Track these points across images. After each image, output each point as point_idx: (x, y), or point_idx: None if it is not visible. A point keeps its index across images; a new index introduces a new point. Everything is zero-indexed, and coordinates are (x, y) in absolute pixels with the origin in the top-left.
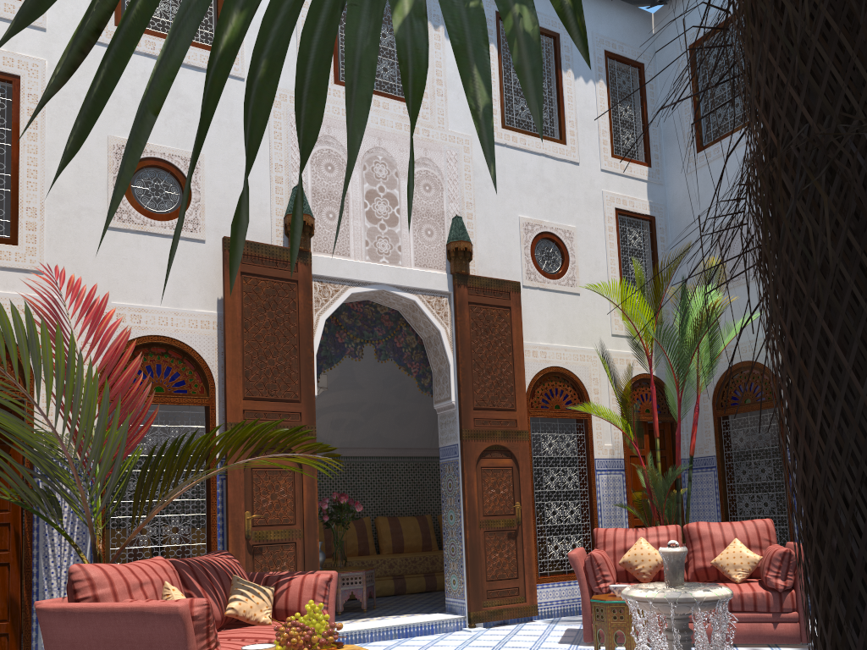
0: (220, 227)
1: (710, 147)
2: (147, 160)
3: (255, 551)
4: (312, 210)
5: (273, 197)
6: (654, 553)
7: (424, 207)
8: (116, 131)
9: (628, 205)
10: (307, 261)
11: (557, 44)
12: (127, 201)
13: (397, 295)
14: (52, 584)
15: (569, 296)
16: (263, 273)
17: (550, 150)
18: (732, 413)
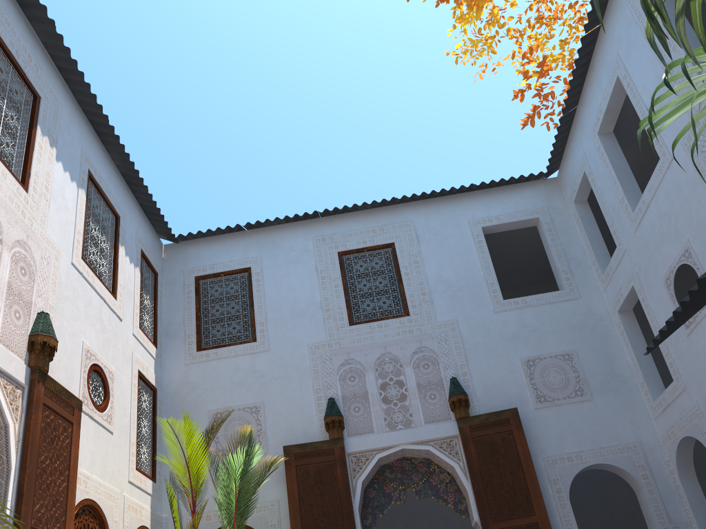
0: None
1: (210, 350)
2: None
3: None
4: None
5: None
6: None
7: (18, 288)
8: None
9: (145, 371)
10: None
11: (118, 223)
12: None
13: None
14: None
15: (107, 432)
16: None
17: (108, 298)
18: None
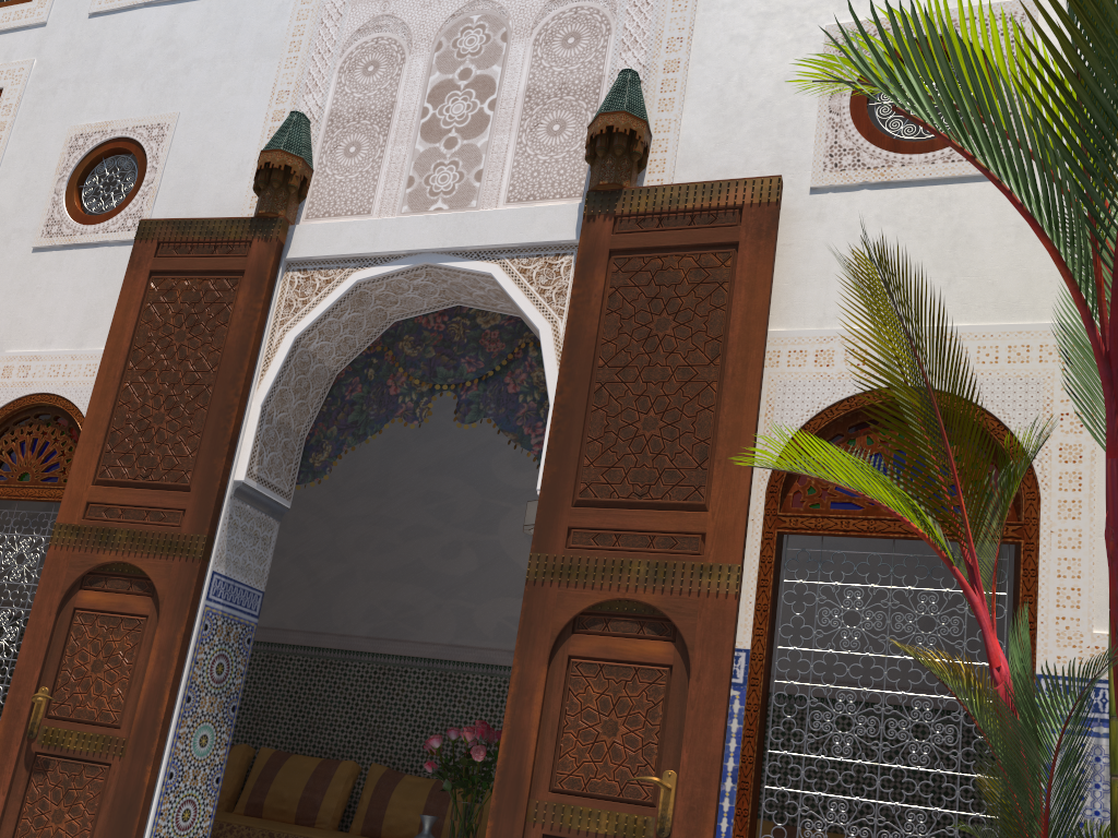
0: (171, 214)
1: None
2: (106, 145)
3: (36, 765)
4: (321, 149)
5: (261, 146)
6: None
7: (555, 81)
8: (81, 118)
9: None
10: (272, 235)
11: None
12: (63, 208)
13: (458, 271)
14: None
15: (985, 187)
16: (187, 268)
17: None
18: None
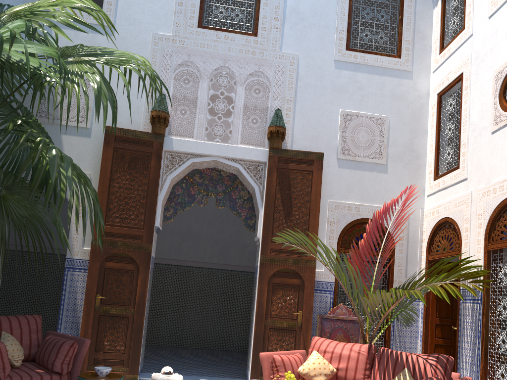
0: None
1: None
2: None
3: None
4: None
5: None
6: None
7: None
8: (496, 65)
9: None
10: None
11: None
12: (499, 109)
13: None
14: (463, 365)
15: None
16: None
17: None
18: None
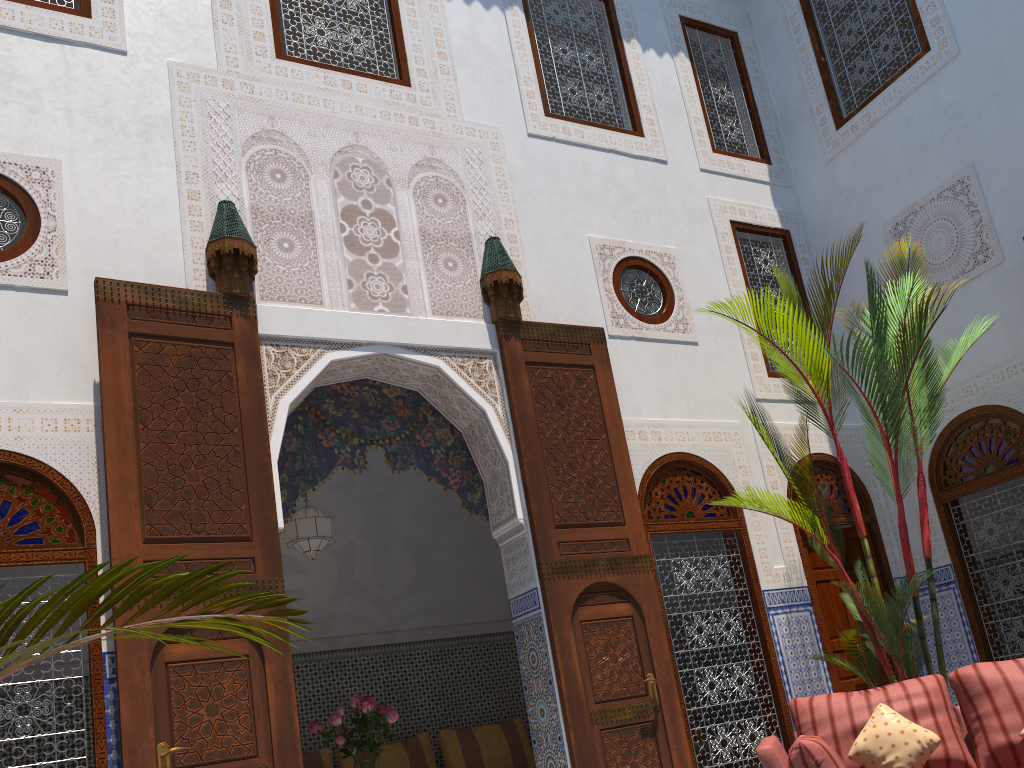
0: (94, 269)
1: (856, 116)
2: None
3: None
4: (253, 238)
5: (185, 221)
6: (913, 730)
7: (439, 228)
8: None
9: (748, 215)
10: (249, 313)
11: (611, 7)
12: None
13: (409, 361)
14: None
15: (682, 347)
16: (171, 334)
17: (622, 144)
18: (967, 492)
